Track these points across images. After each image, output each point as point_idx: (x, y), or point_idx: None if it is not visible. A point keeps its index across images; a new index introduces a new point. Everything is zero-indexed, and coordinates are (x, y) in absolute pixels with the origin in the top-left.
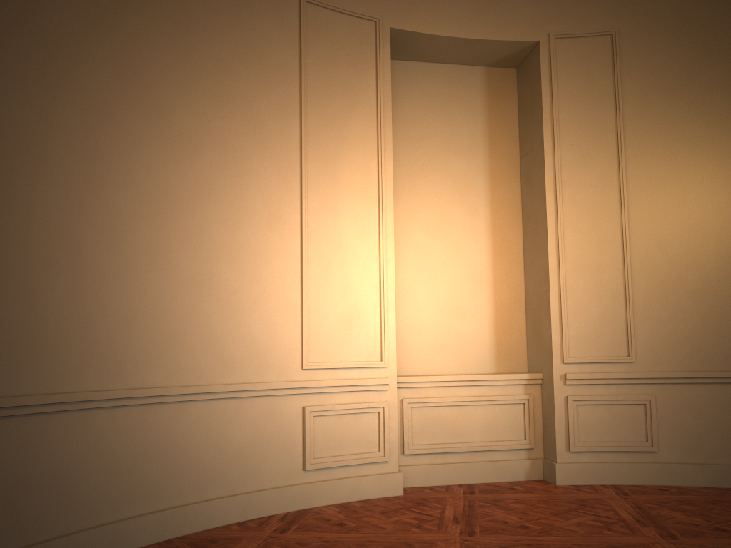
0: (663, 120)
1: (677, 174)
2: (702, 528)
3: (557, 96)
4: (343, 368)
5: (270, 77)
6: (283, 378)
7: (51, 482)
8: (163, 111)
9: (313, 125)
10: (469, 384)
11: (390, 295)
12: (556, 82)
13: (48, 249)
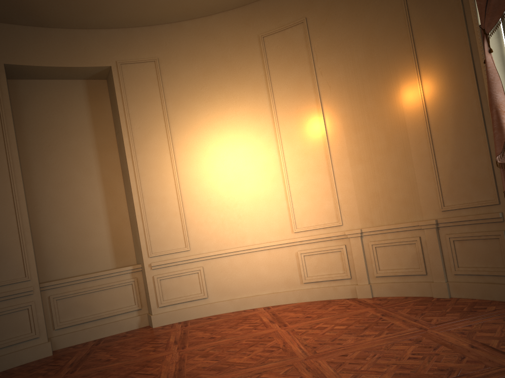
0: (189, 110)
1: (200, 141)
2: (204, 339)
3: (127, 99)
4: None
5: None
6: None
7: None
8: None
9: None
10: (94, 279)
11: (27, 235)
12: (124, 91)
13: None
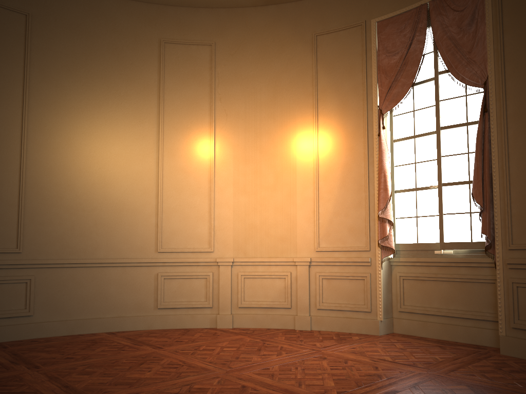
0: (58, 87)
1: (65, 126)
2: (58, 359)
3: None
4: None
5: None
6: None
7: None
8: None
9: None
10: None
11: None
12: None
13: None
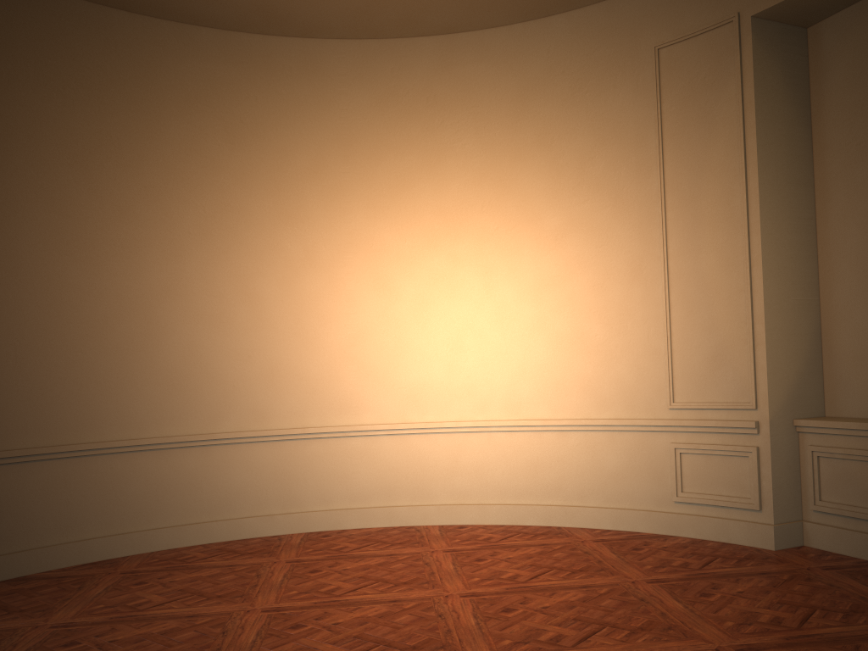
0: None
1: None
2: None
3: None
4: (711, 409)
5: (628, 144)
6: (650, 416)
7: (471, 472)
8: (535, 218)
9: (671, 171)
10: None
11: (758, 329)
12: None
13: (460, 336)
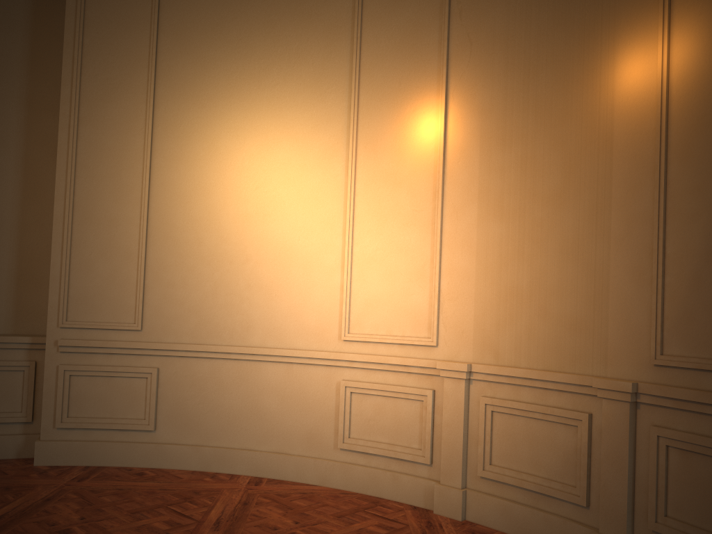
0: (199, 59)
1: (207, 123)
2: (49, 530)
3: (85, 16)
4: None
5: None
6: None
7: None
8: None
9: None
10: None
11: None
12: None
13: None
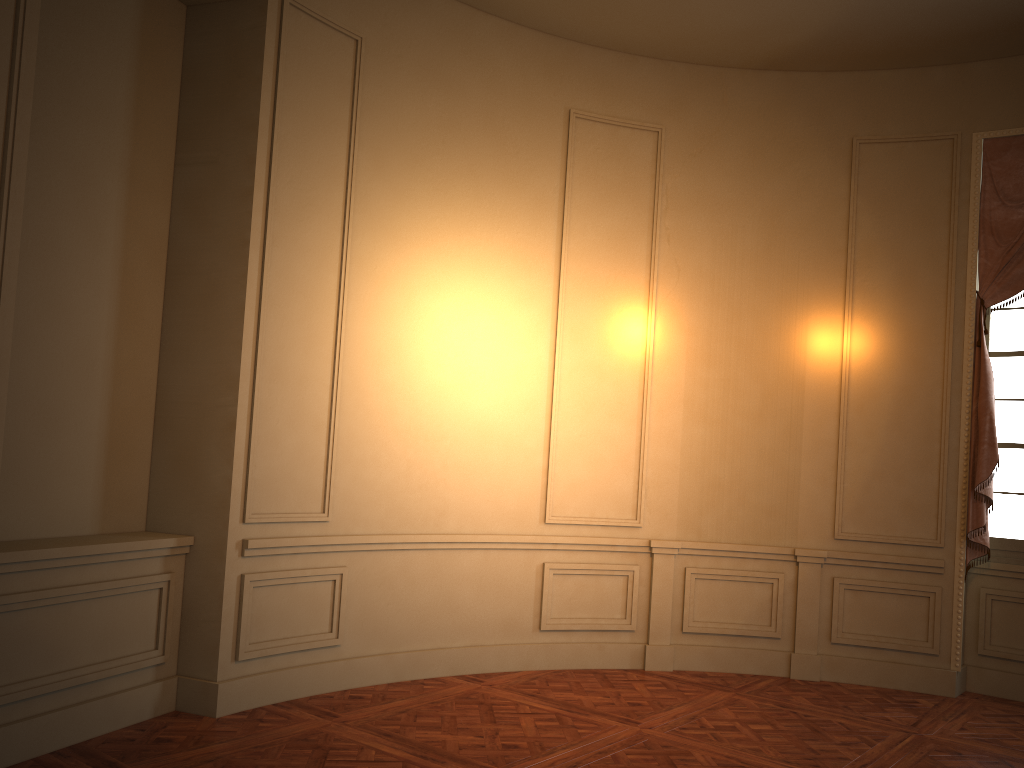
0: (398, 191)
1: (405, 271)
2: (494, 749)
3: (282, 98)
4: None
5: None
6: None
7: None
8: None
9: None
10: (87, 562)
11: None
12: (284, 75)
13: None
